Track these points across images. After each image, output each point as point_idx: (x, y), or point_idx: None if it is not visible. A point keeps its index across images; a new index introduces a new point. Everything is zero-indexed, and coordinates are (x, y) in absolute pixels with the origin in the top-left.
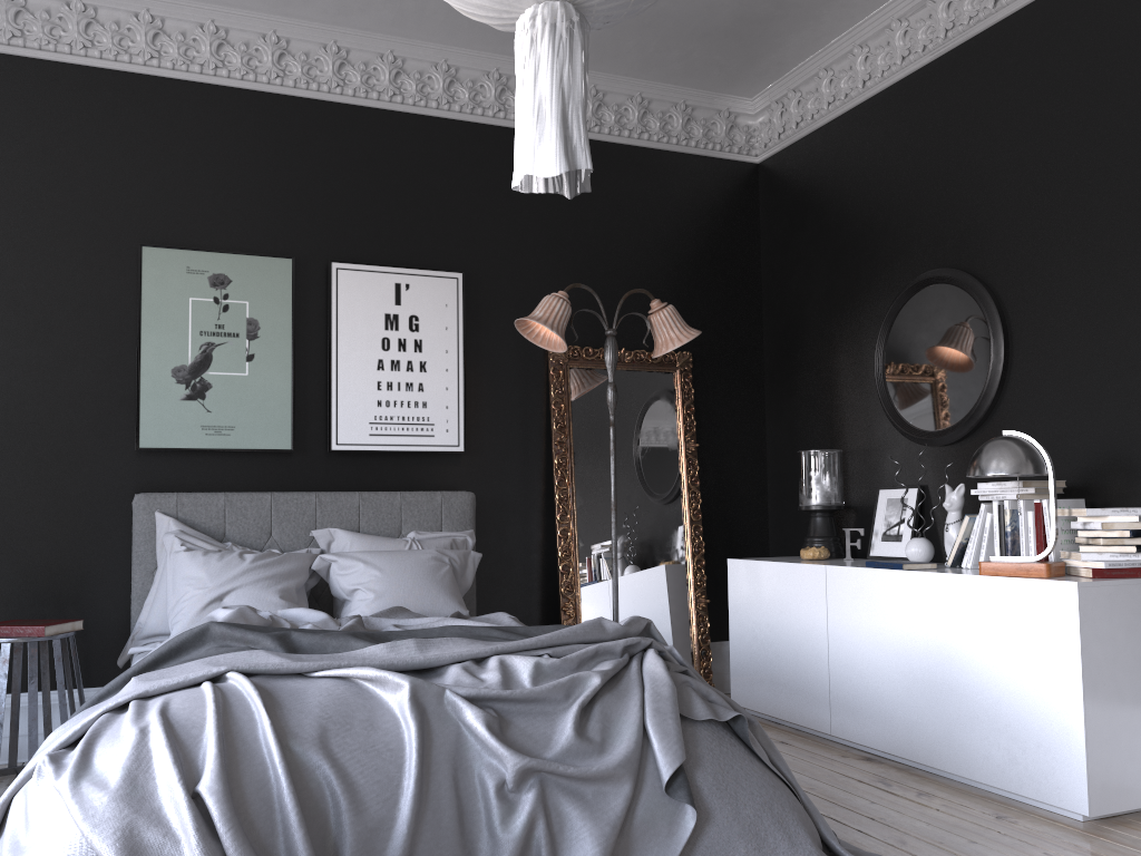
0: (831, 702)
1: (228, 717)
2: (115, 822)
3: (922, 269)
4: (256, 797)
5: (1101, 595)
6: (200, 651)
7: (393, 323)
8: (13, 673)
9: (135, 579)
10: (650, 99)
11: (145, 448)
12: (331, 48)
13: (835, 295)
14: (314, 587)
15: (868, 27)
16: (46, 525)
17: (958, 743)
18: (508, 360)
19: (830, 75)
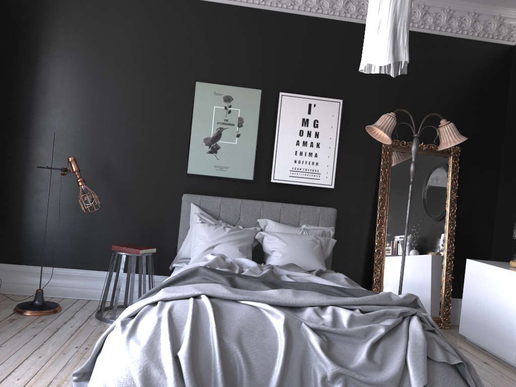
0: None
1: (197, 319)
2: (140, 362)
3: None
4: (204, 362)
5: None
6: (193, 279)
7: (306, 123)
8: (128, 266)
9: (180, 231)
10: (454, 10)
11: (189, 173)
12: None
13: None
14: (256, 245)
15: None
16: (147, 203)
17: None
18: (361, 144)
19: None
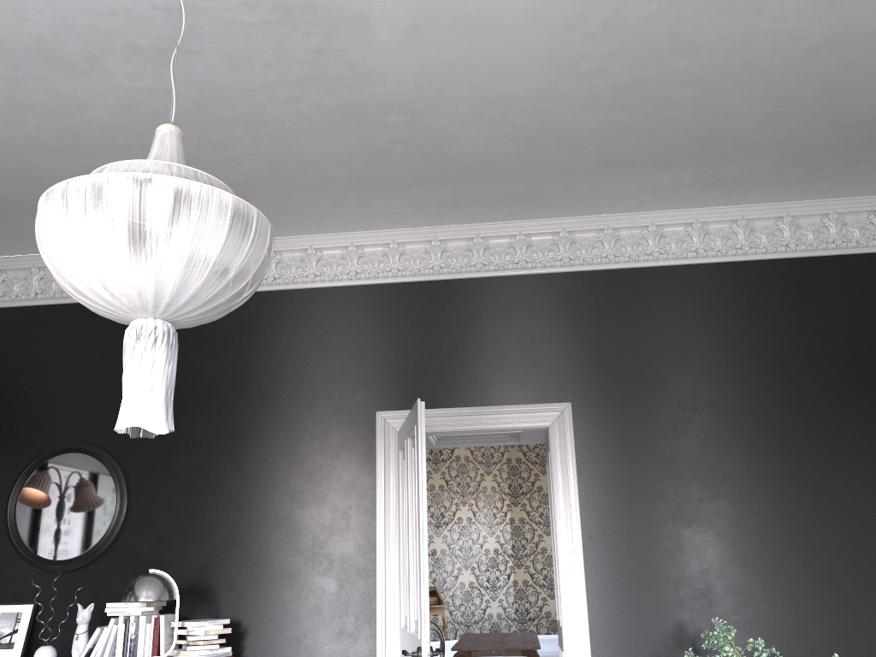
0: None
1: None
2: None
3: (64, 438)
4: None
5: None
6: None
7: None
8: None
9: None
10: None
11: None
12: None
13: None
14: None
15: None
16: None
17: None
18: None
19: (5, 276)
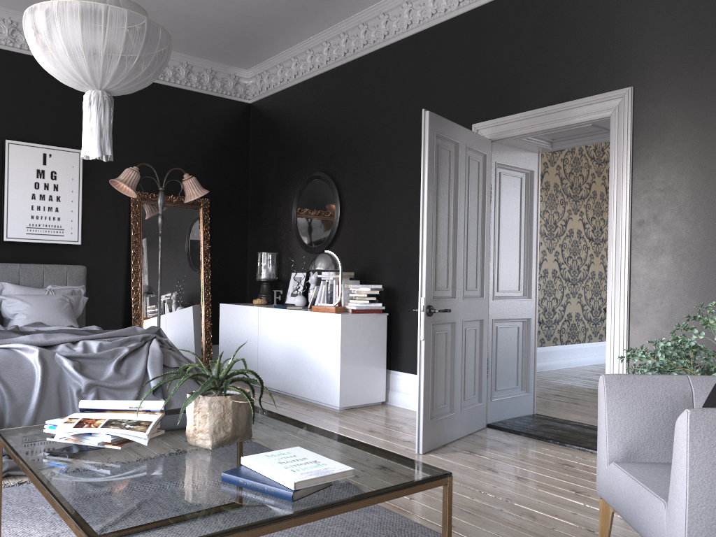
0: (258, 369)
1: None
2: None
3: (313, 170)
4: None
5: (351, 320)
6: None
7: (42, 175)
8: None
9: None
10: (192, 65)
11: None
12: (7, 21)
13: (279, 177)
14: None
15: (297, 49)
16: None
17: (301, 383)
18: (108, 197)
19: (282, 68)
